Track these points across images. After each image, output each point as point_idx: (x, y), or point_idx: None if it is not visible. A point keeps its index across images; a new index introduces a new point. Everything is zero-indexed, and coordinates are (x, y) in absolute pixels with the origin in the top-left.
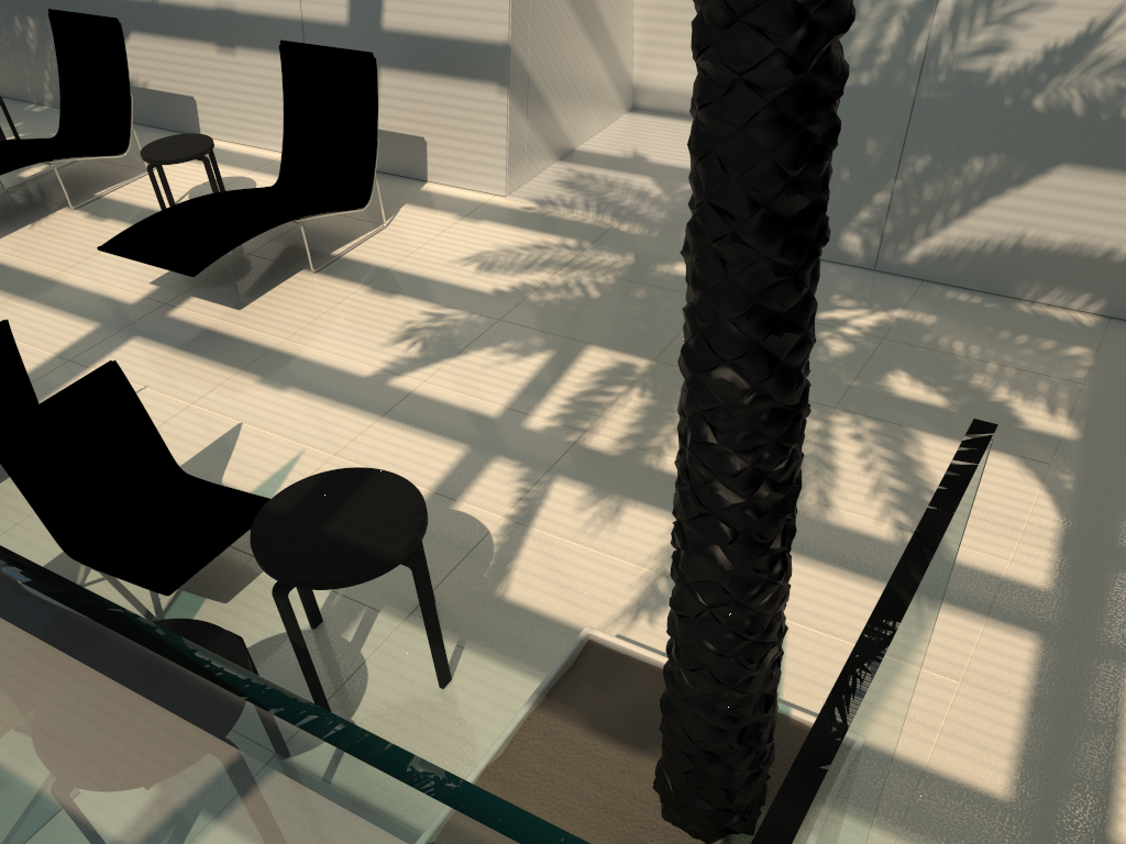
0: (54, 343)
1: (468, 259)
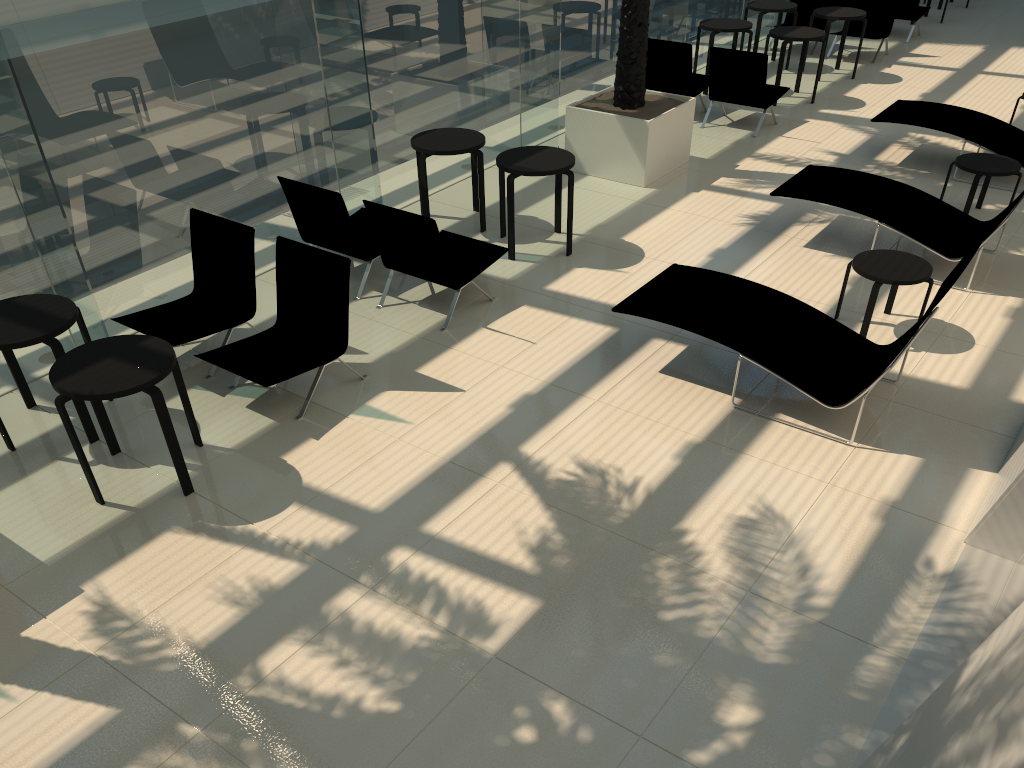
0: (613, 297)
1: (765, 509)
